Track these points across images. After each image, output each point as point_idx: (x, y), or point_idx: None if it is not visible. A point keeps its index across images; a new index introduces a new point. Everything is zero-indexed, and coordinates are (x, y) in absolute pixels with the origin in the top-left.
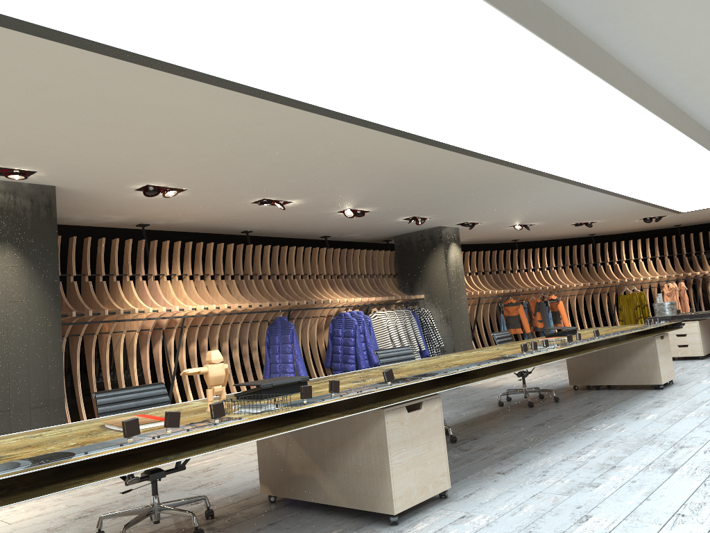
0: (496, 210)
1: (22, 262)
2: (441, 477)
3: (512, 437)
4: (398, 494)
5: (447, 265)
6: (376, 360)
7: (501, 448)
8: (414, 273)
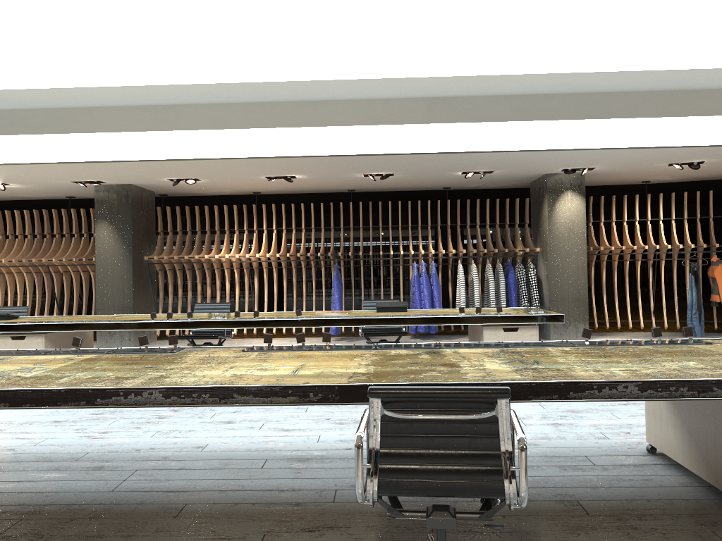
0: (546, 160)
1: (112, 230)
2: None
3: None
4: None
5: (551, 217)
6: None
7: None
8: (536, 223)
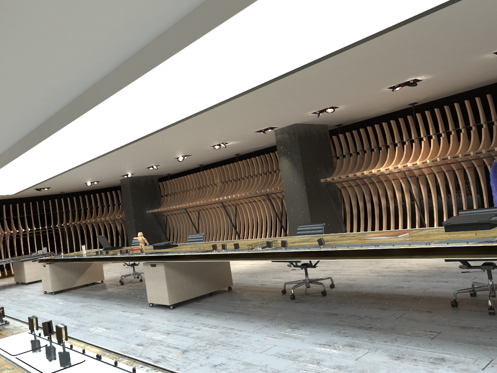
0: None
1: (289, 162)
2: (164, 298)
3: (290, 310)
4: (148, 295)
5: None
6: None
7: (256, 310)
8: None
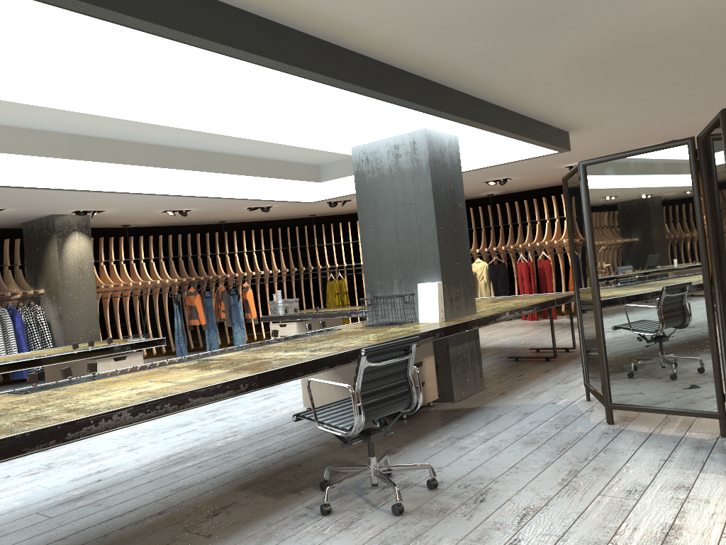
0: (76, 201)
1: None
2: None
3: None
4: None
5: (62, 258)
6: None
7: None
8: (37, 265)
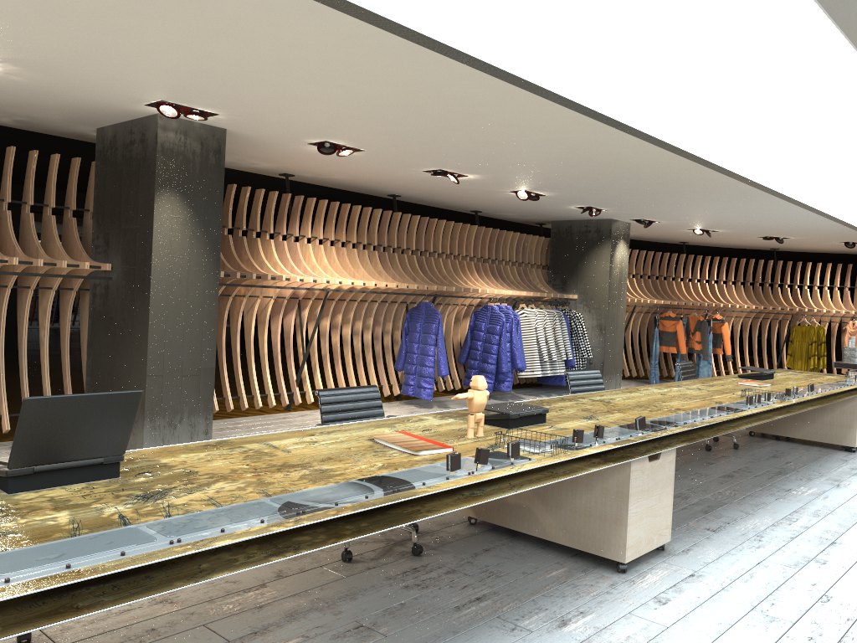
0: (685, 213)
1: (187, 214)
2: (664, 529)
3: (703, 487)
4: (630, 543)
5: (611, 266)
6: (521, 365)
7: (697, 499)
8: (569, 268)
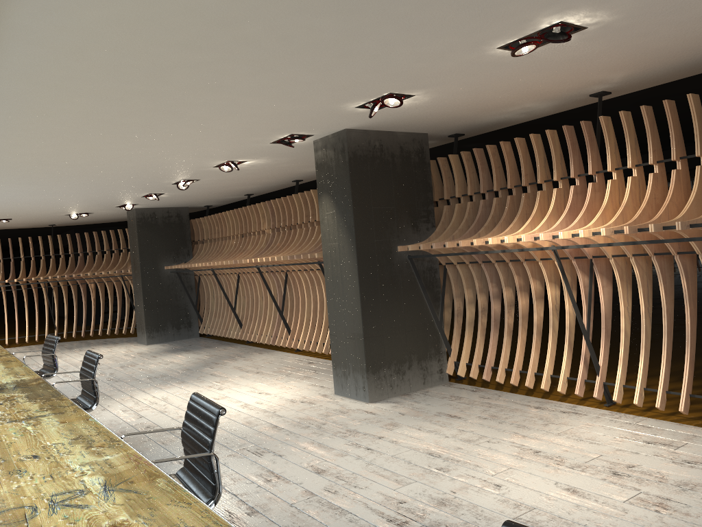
0: None
1: (333, 209)
2: None
3: None
4: None
5: None
6: None
7: None
8: None
